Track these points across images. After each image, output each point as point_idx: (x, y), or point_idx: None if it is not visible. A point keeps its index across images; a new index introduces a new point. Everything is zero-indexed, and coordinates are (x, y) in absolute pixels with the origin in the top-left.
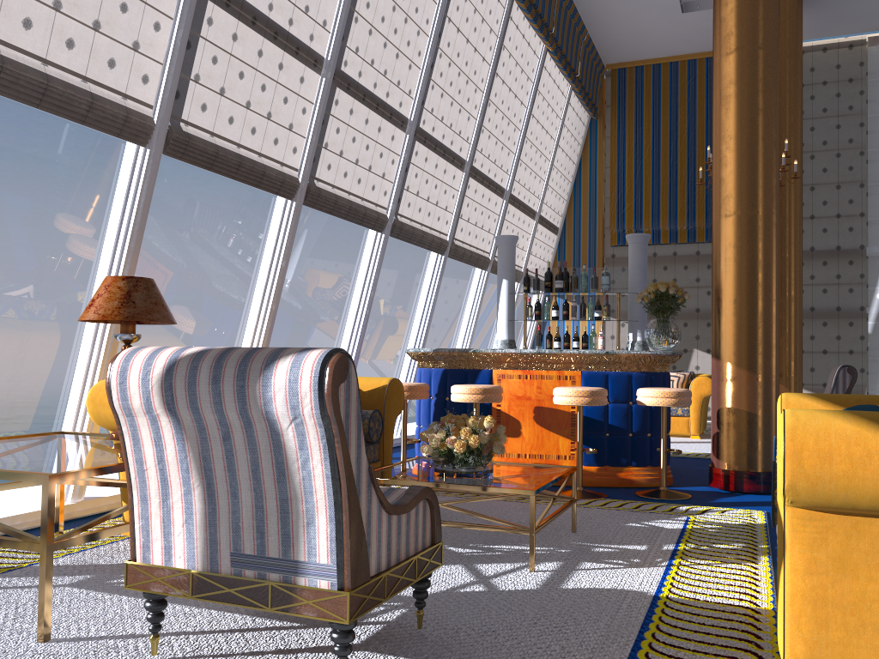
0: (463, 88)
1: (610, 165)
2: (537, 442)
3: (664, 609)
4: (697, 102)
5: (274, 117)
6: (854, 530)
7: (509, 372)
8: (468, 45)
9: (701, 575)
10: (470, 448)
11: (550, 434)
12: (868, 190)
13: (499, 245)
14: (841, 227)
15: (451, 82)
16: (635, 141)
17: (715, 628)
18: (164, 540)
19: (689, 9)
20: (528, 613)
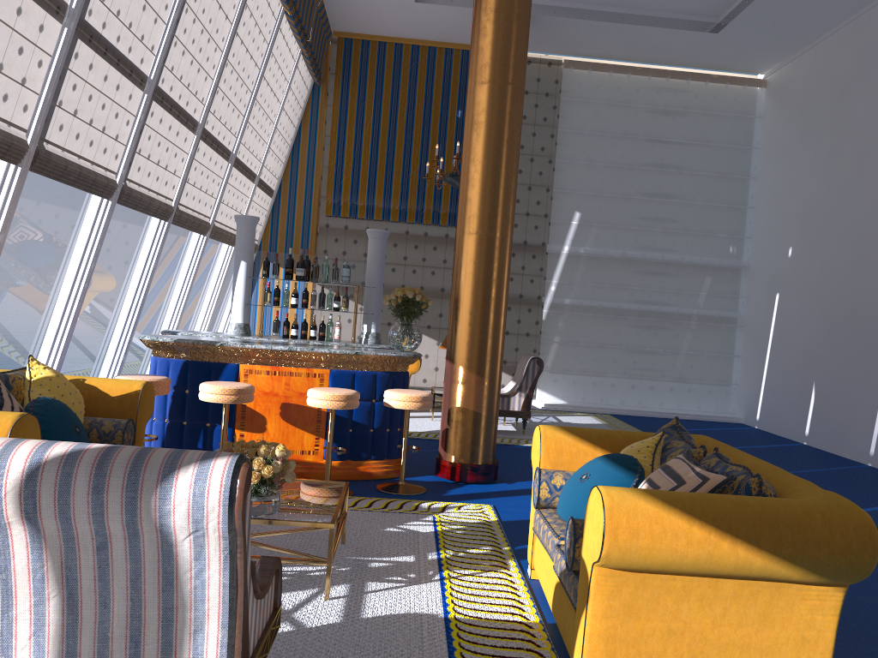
0: (205, 47)
1: (331, 134)
2: (283, 438)
3: (459, 633)
4: (417, 88)
5: (6, 69)
6: (641, 583)
7: (257, 368)
8: (214, 1)
9: (472, 588)
10: (264, 478)
11: (296, 430)
12: (553, 196)
13: (239, 225)
14: (529, 225)
15: (194, 40)
16: (357, 114)
17: (506, 650)
18: (1, 654)
19: (422, 0)
20: (347, 654)
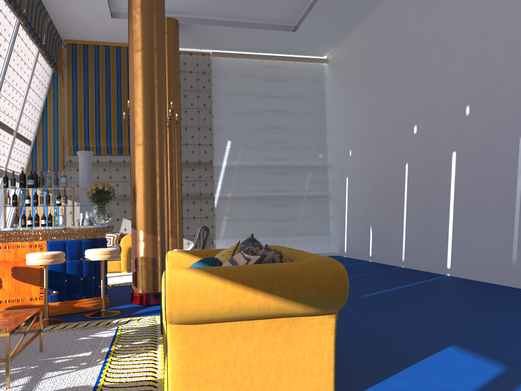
0: None
1: (68, 103)
2: (15, 291)
3: None
4: (122, 72)
5: None
6: (202, 331)
7: None
8: None
9: (124, 365)
10: None
11: (25, 284)
12: (213, 132)
13: None
14: (201, 150)
15: None
16: (84, 90)
17: None
18: None
19: (116, 17)
20: None
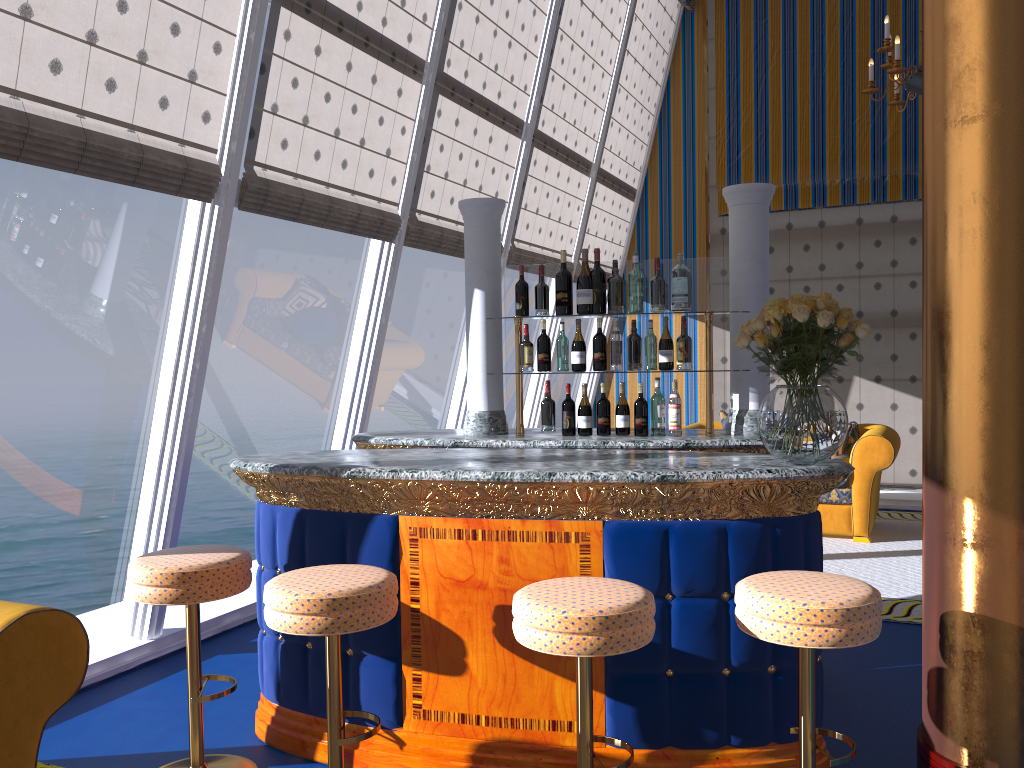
0: None
1: (716, 84)
2: (505, 689)
3: None
4: None
5: None
6: None
7: (436, 524)
8: None
9: None
10: None
11: (534, 671)
12: None
13: (465, 220)
14: None
15: None
16: (755, 42)
17: None
18: None
19: None
20: None
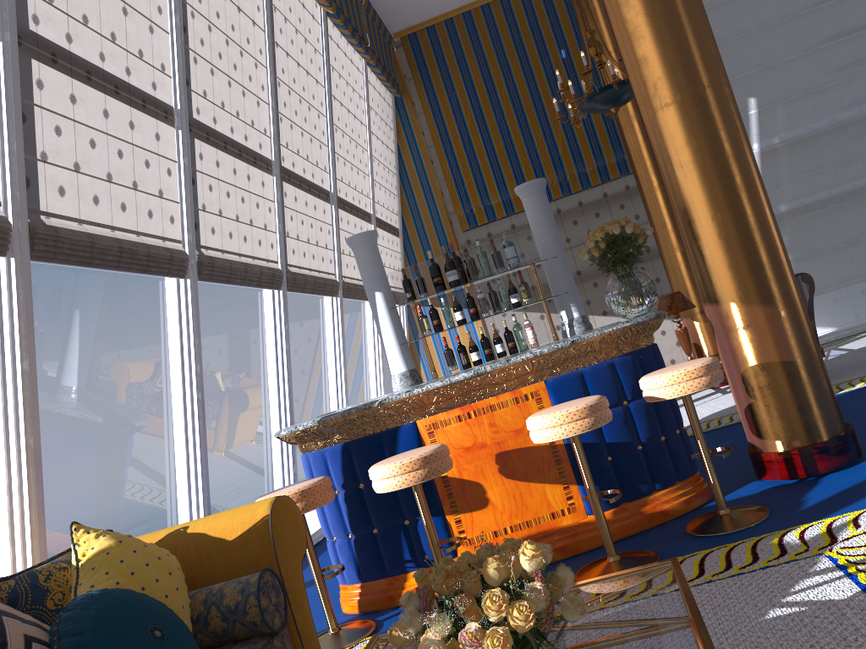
0: (239, 62)
1: (433, 142)
2: (516, 504)
3: None
4: (505, 48)
5: None
6: None
7: (442, 417)
8: (227, 1)
9: None
10: (520, 635)
11: (531, 486)
12: None
13: (355, 250)
14: None
15: (220, 54)
16: (452, 108)
17: None
18: None
19: None
20: None
